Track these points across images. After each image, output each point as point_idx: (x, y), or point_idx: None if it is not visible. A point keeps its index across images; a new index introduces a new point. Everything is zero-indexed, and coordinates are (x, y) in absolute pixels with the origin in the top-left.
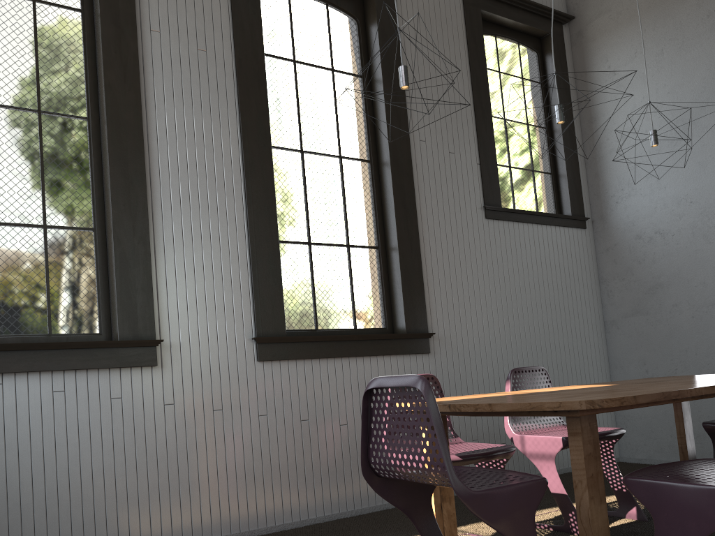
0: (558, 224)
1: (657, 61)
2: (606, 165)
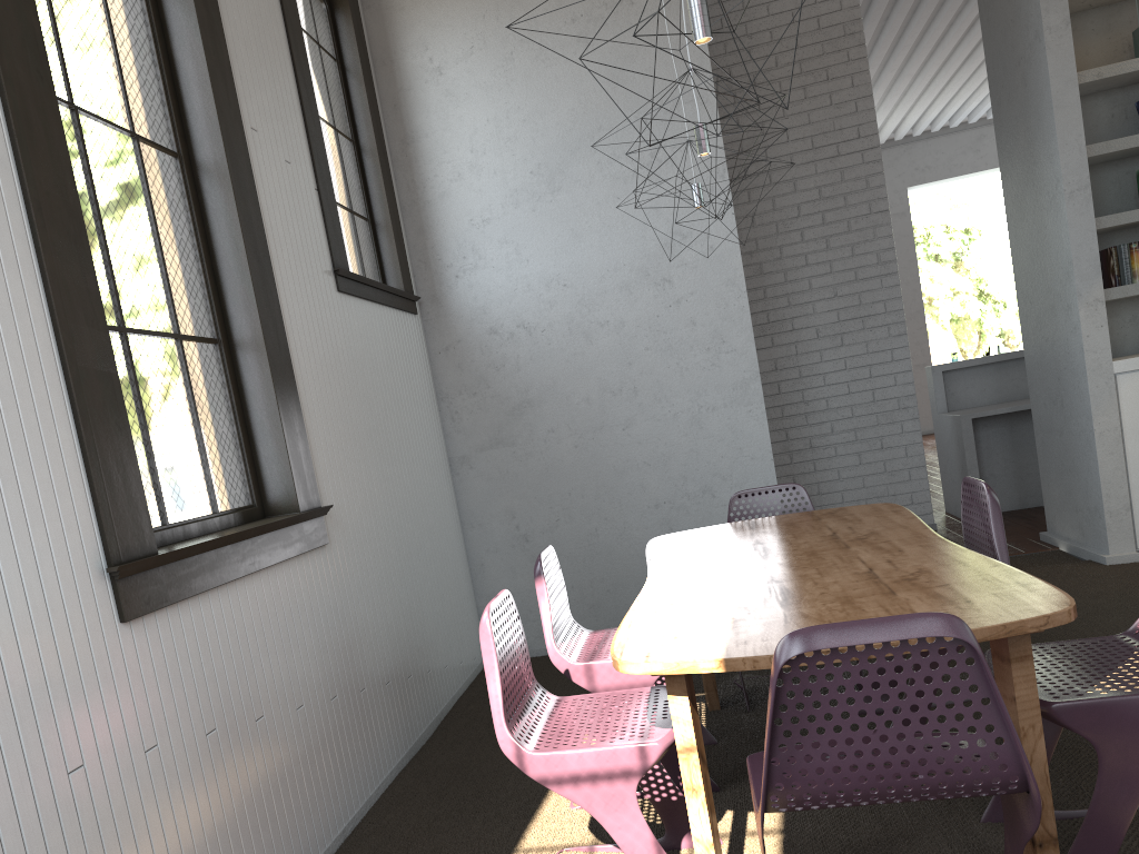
0: (398, 306)
1: (505, 69)
2: (436, 217)
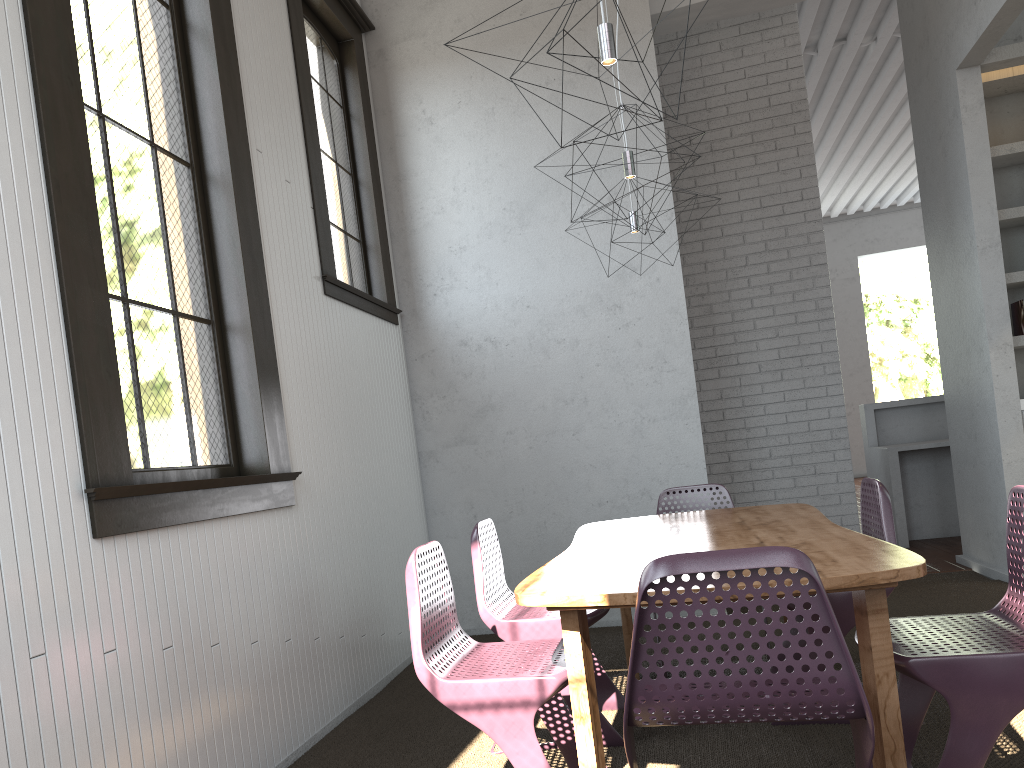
0: (380, 315)
1: (487, 122)
2: (420, 243)
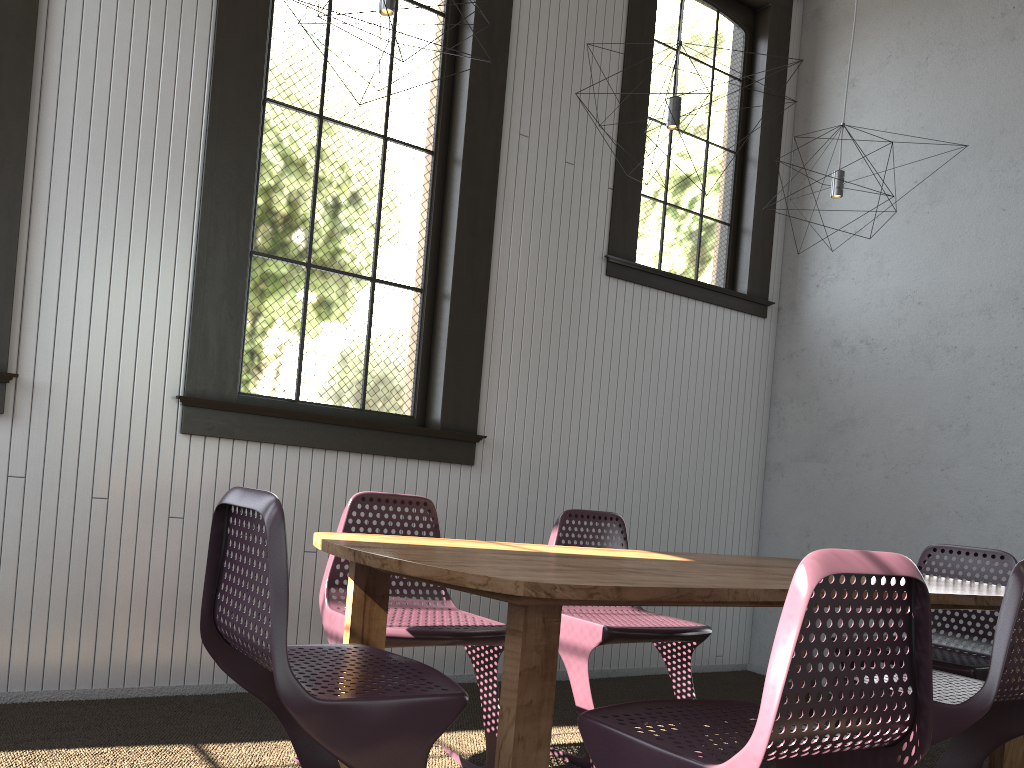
0: (723, 304)
1: (916, 75)
2: (814, 226)
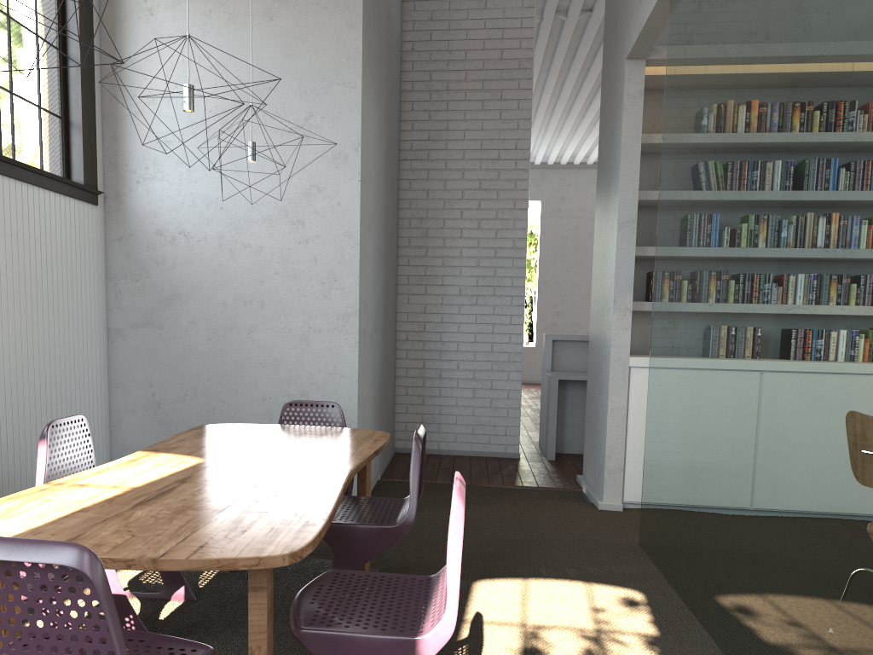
0: (70, 194)
1: (204, 23)
2: (130, 130)
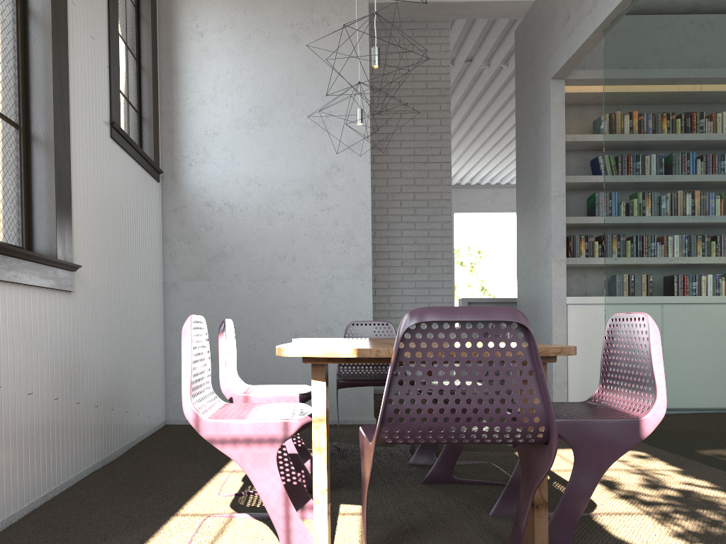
0: (148, 169)
1: (244, 44)
2: (183, 124)
